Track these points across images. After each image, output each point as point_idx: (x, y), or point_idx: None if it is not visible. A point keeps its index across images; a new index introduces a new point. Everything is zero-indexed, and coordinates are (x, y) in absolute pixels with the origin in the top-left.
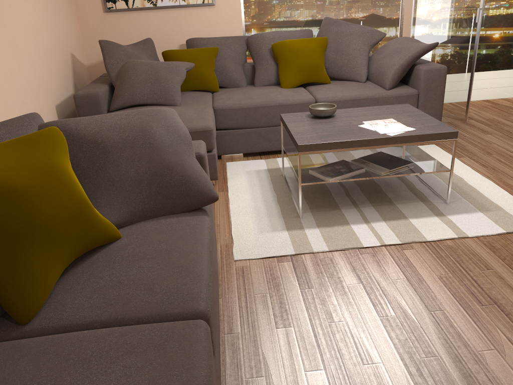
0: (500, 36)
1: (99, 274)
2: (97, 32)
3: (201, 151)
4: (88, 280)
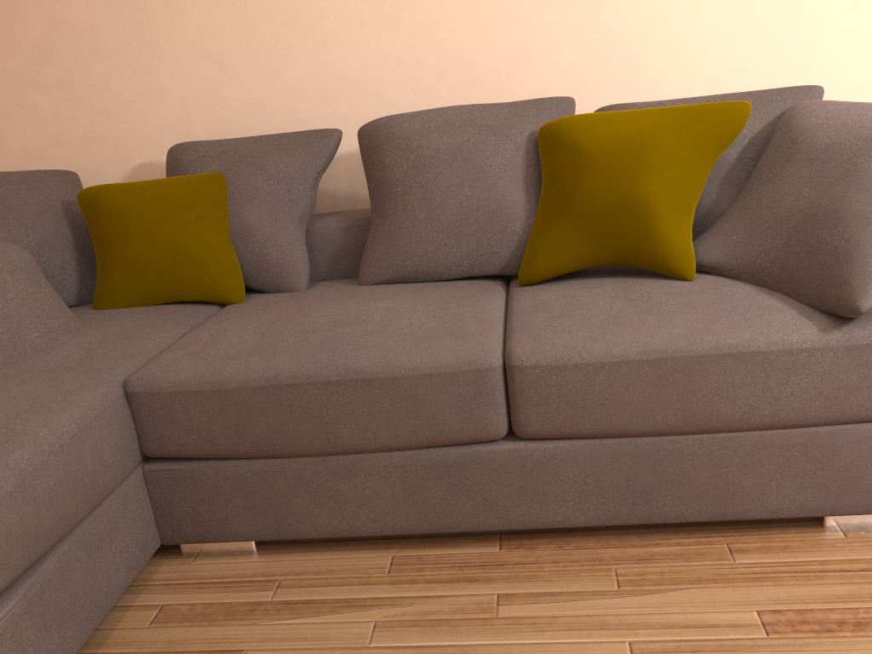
0: None
1: (596, 289)
2: None
3: None
4: (586, 288)
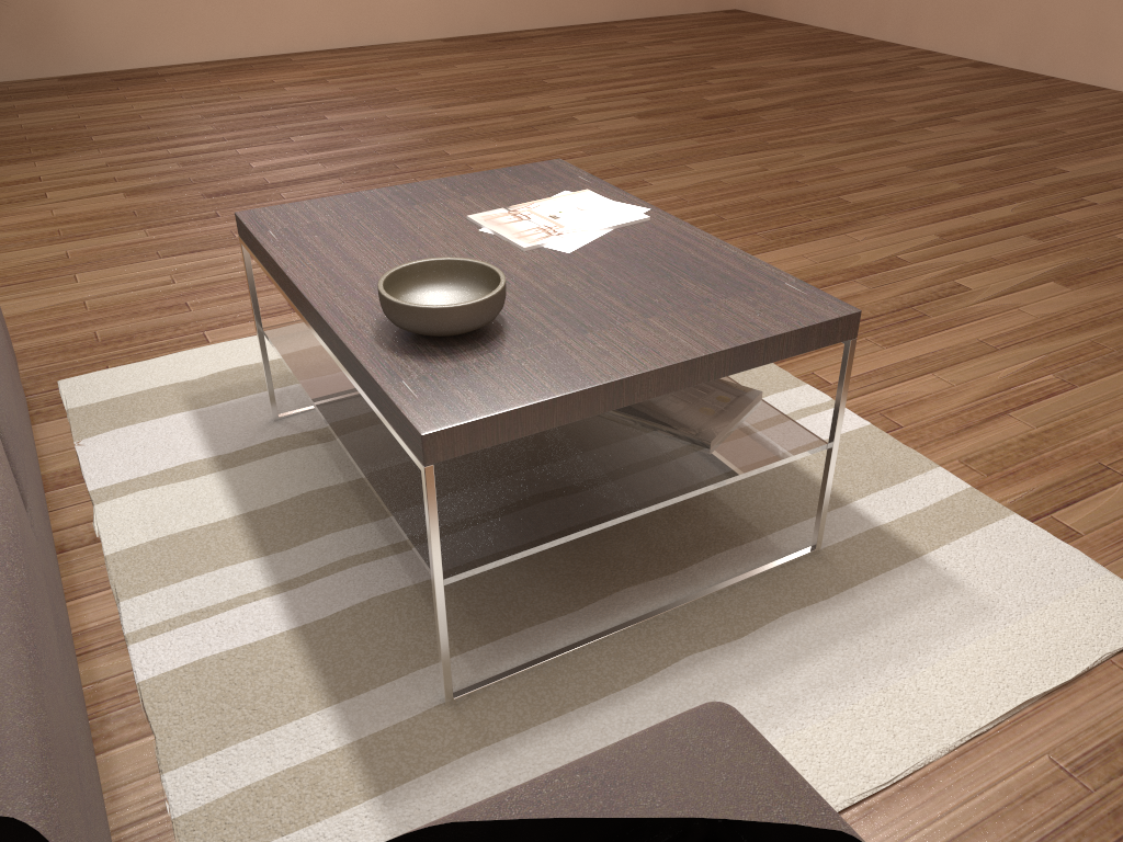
0: None
1: None
2: None
3: None
4: None
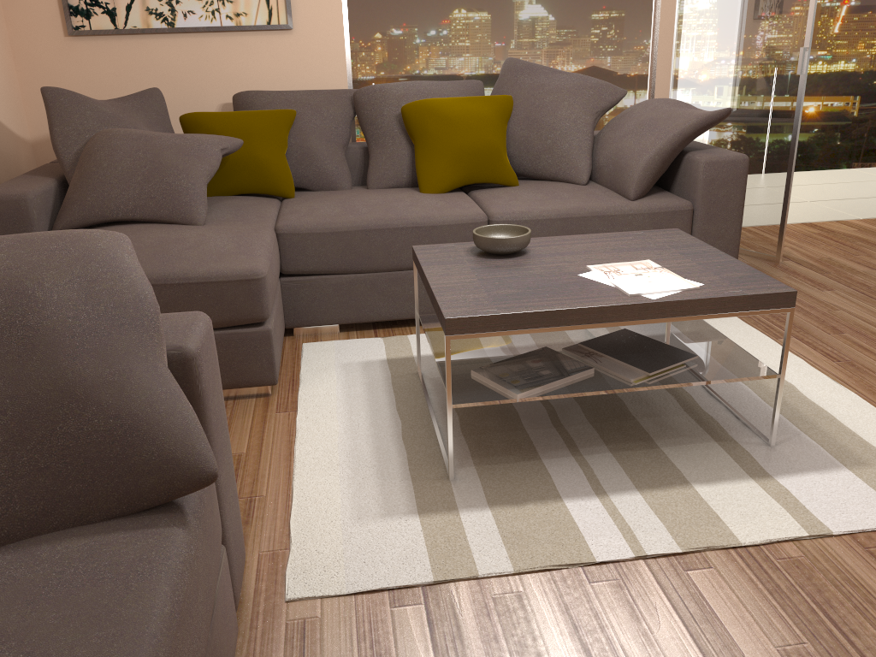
0: (818, 112)
1: None
2: (52, 74)
3: (187, 343)
4: None
